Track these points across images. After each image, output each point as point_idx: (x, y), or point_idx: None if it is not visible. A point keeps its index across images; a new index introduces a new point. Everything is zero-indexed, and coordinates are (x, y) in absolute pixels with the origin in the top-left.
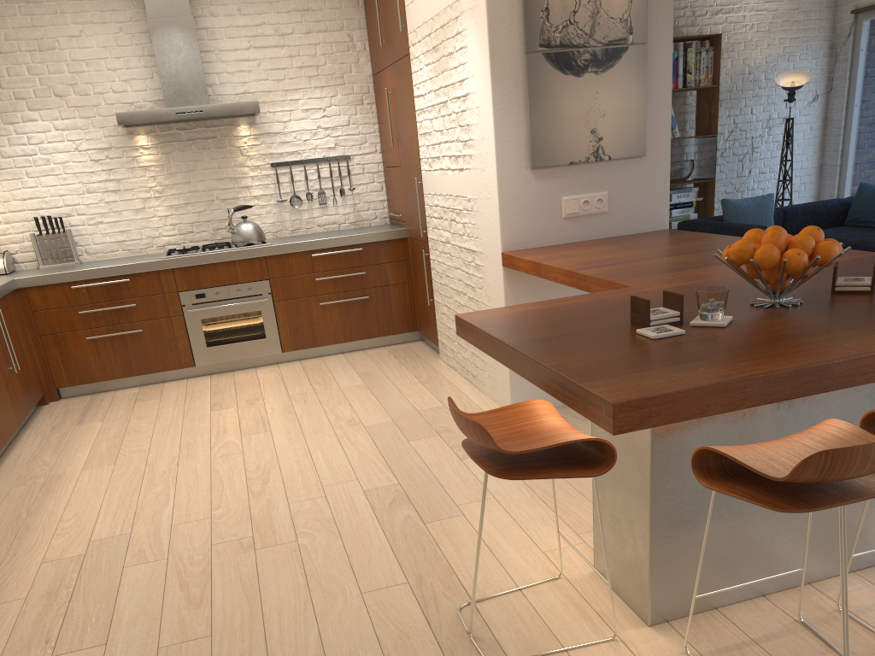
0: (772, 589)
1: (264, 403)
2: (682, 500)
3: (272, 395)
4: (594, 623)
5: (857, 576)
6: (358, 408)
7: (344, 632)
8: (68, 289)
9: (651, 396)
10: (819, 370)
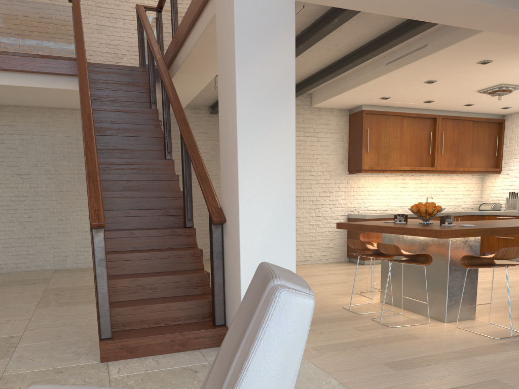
0: (405, 308)
1: (508, 270)
2: (386, 267)
3: (518, 270)
4: (378, 298)
5: (424, 317)
6: (517, 278)
7: (362, 285)
8: (496, 217)
9: (340, 222)
10: (360, 225)
